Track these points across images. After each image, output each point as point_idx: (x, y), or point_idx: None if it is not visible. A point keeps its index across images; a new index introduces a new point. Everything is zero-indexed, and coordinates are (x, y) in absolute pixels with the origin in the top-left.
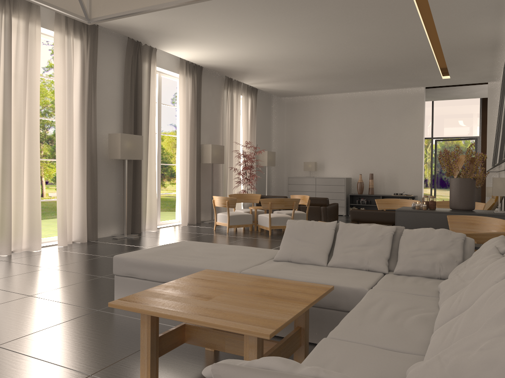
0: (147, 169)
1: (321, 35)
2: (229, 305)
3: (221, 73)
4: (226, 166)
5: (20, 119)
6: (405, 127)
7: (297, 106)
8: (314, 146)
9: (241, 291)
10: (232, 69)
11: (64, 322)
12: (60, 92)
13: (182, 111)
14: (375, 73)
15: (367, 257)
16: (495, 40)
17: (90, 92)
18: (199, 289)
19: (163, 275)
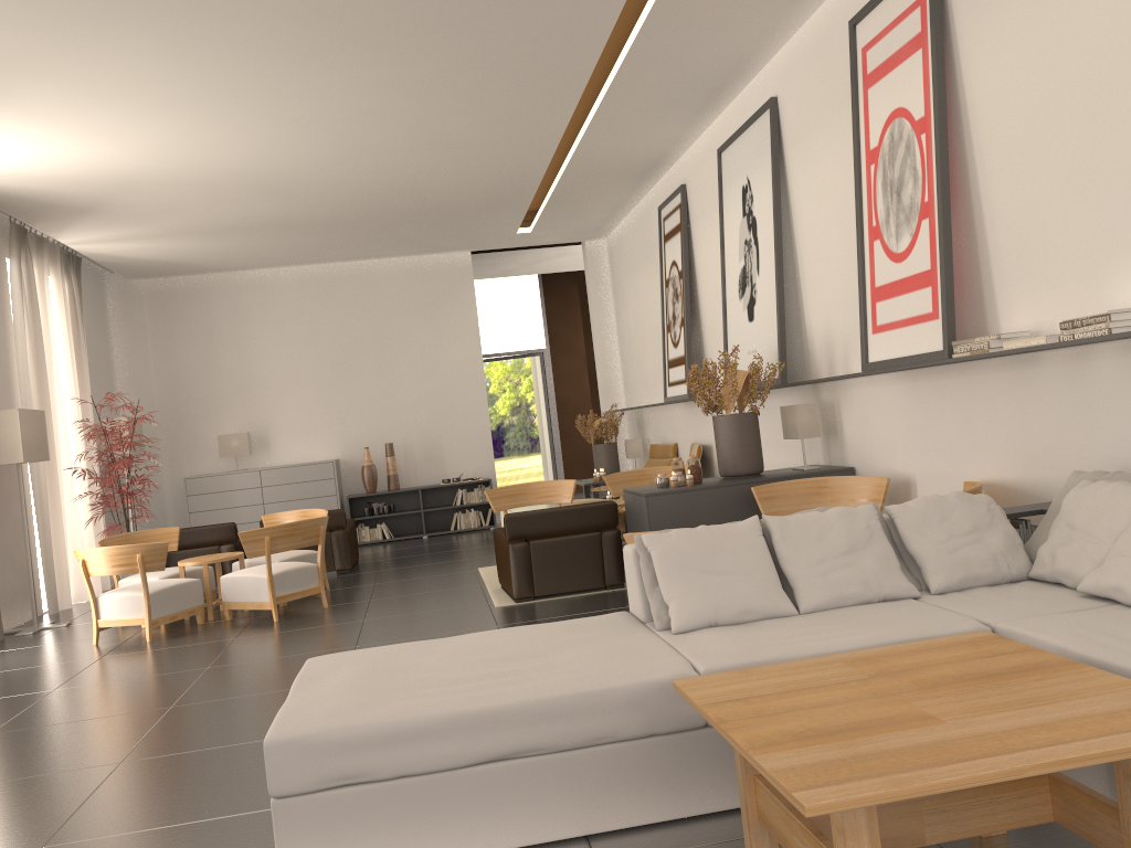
0: None
1: (358, 124)
2: (1008, 713)
3: (12, 210)
4: (40, 468)
5: None
6: (444, 337)
7: (179, 299)
8: (238, 396)
9: (915, 687)
10: (54, 200)
11: None
12: None
13: None
14: (402, 218)
15: (872, 574)
16: (658, 158)
17: None
18: (839, 712)
19: (467, 745)
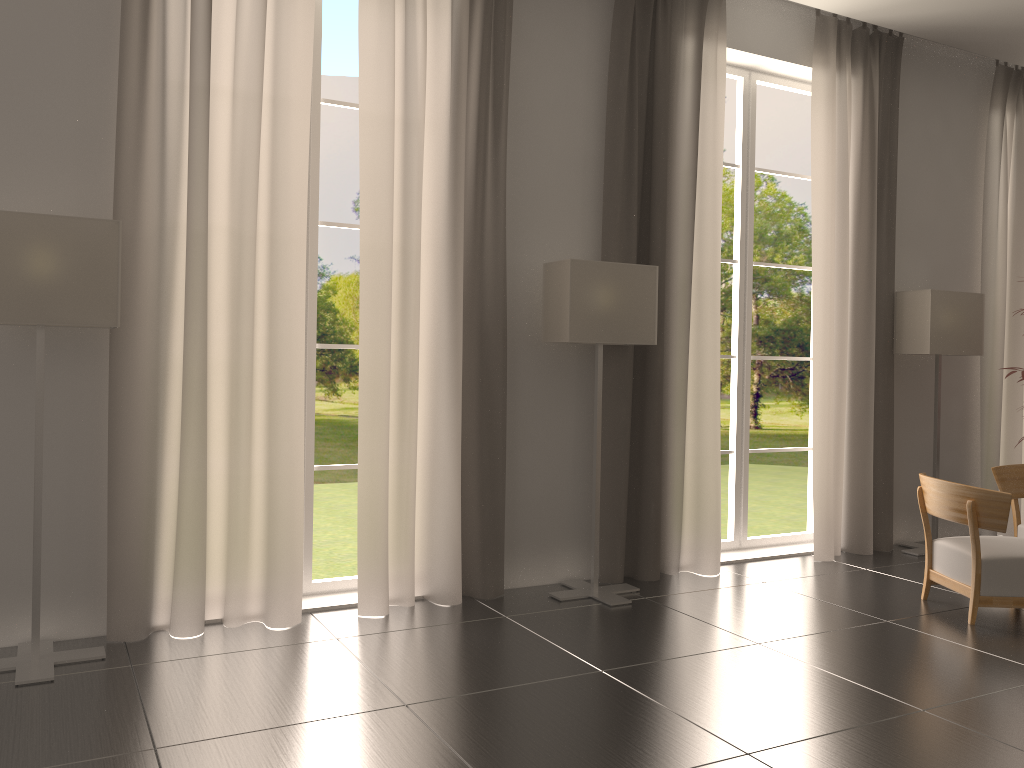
0: (684, 373)
1: None
2: None
3: (976, 48)
4: (995, 364)
5: (239, 228)
6: None
7: None
8: None
9: None
10: (1013, 22)
11: None
12: (376, 139)
13: (823, 187)
14: None
15: None
16: None
17: (480, 138)
18: None
19: None
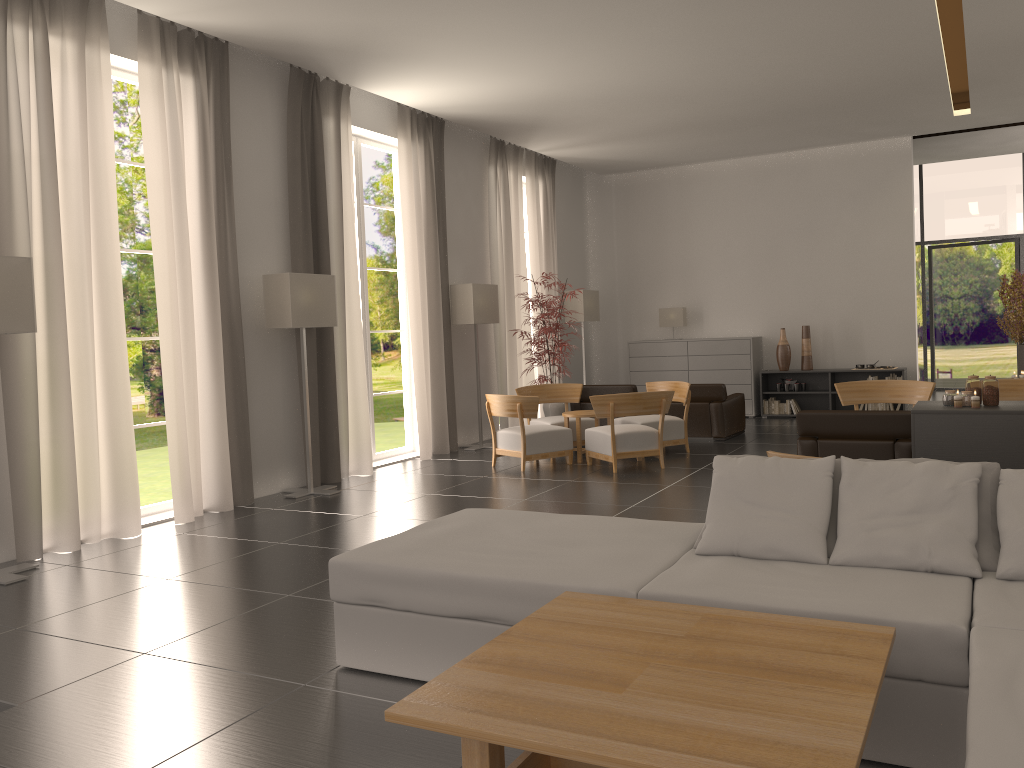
0: (345, 344)
1: (708, 36)
2: (683, 705)
3: (483, 130)
4: (501, 328)
5: (80, 257)
6: (873, 224)
7: (639, 191)
8: (680, 275)
9: (686, 657)
10: (506, 121)
11: (237, 722)
12: (160, 192)
13: (409, 218)
14: (812, 111)
15: (926, 541)
16: None
17: (219, 189)
18: (583, 656)
19: (450, 601)
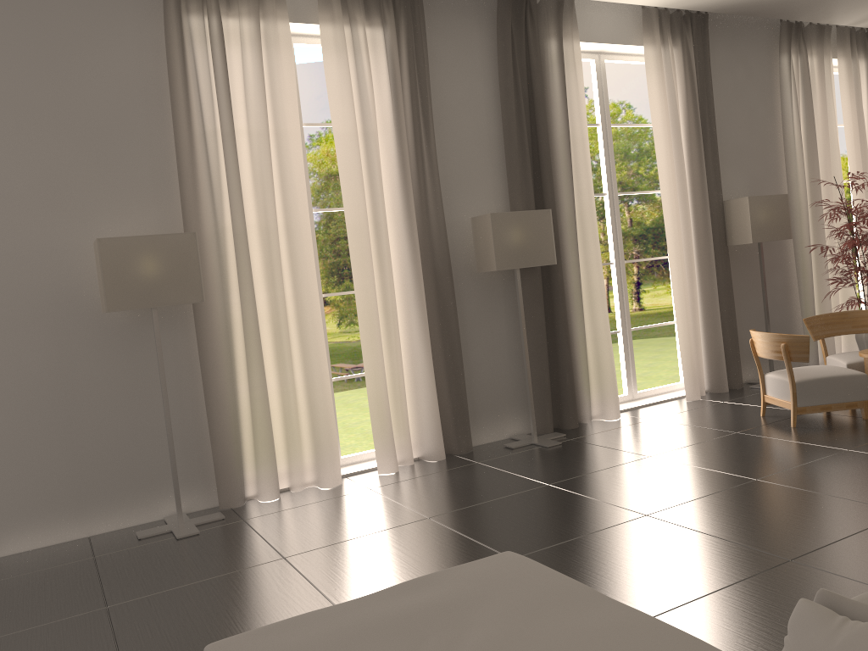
0: (578, 281)
1: None
2: None
3: (762, 14)
4: (804, 242)
5: (266, 223)
6: None
7: None
8: None
9: None
10: None
11: None
12: (347, 149)
13: (661, 132)
14: None
15: None
16: None
17: (416, 136)
18: None
19: None
